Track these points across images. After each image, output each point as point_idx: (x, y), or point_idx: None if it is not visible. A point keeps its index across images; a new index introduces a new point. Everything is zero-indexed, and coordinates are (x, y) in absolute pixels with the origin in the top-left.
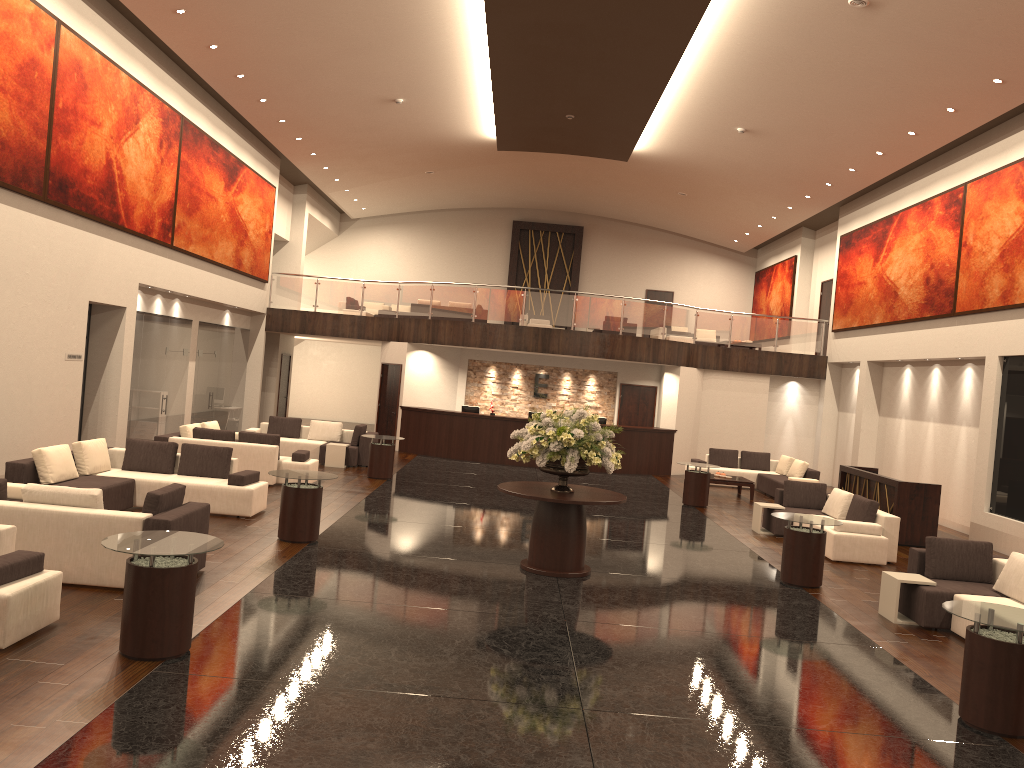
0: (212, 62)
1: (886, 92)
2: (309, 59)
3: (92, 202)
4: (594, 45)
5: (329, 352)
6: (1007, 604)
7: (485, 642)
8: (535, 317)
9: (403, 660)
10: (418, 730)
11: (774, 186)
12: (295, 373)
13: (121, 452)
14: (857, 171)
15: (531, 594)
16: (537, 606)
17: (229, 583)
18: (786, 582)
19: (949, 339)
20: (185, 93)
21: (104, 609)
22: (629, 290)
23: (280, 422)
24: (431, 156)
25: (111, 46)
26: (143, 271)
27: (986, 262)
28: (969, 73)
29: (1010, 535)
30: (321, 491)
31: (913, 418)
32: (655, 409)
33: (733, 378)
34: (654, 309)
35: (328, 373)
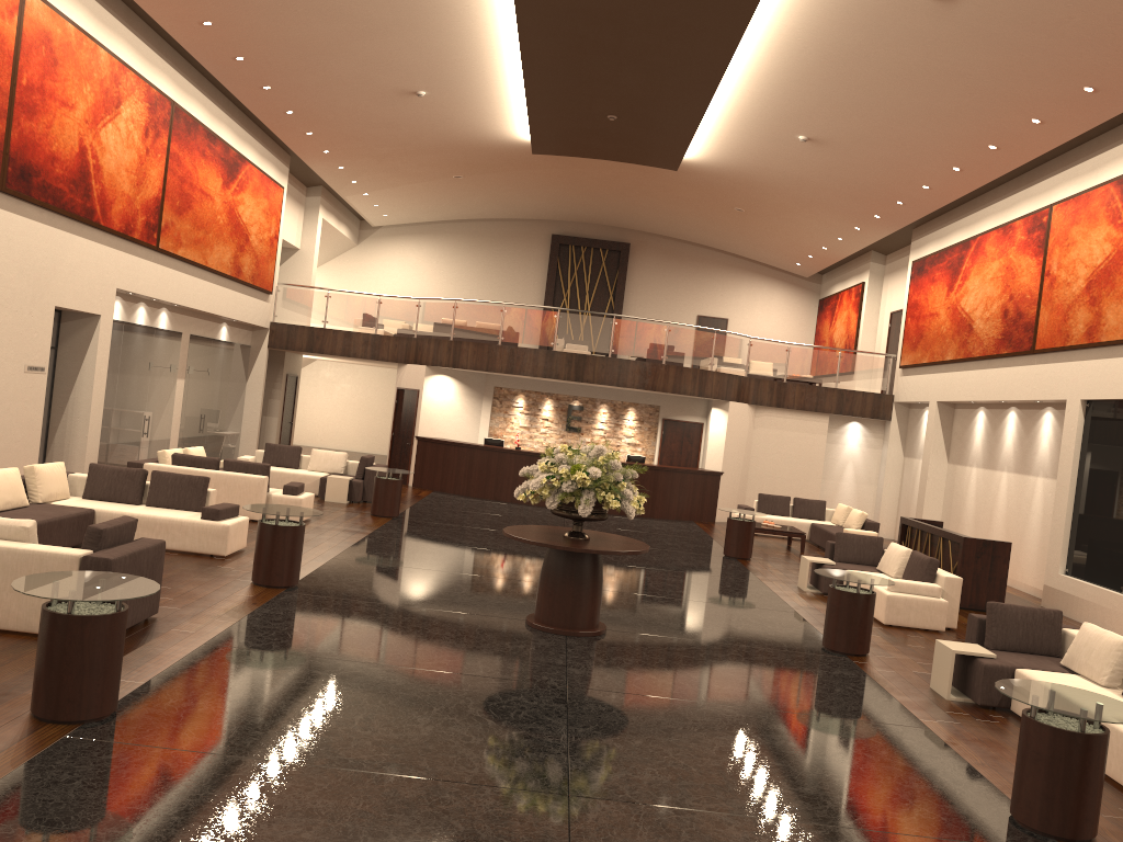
0: (207, 41)
1: (964, 99)
2: (317, 42)
3: (61, 194)
4: (637, 35)
5: (343, 374)
6: (1075, 682)
7: (468, 711)
8: (569, 341)
9: (367, 730)
10: (367, 817)
11: (840, 203)
12: (305, 396)
13: (83, 478)
14: (932, 189)
15: (533, 655)
16: (537, 669)
17: (182, 633)
18: (828, 648)
19: (1027, 379)
20: (177, 76)
21: (26, 660)
22: (679, 315)
23: (277, 450)
24: (459, 158)
25: (88, 18)
26: (122, 275)
27: (1071, 294)
28: (1057, 79)
29: (1087, 601)
30: (303, 529)
31: (985, 467)
32: (700, 448)
33: (788, 416)
34: (702, 336)
35: (341, 397)
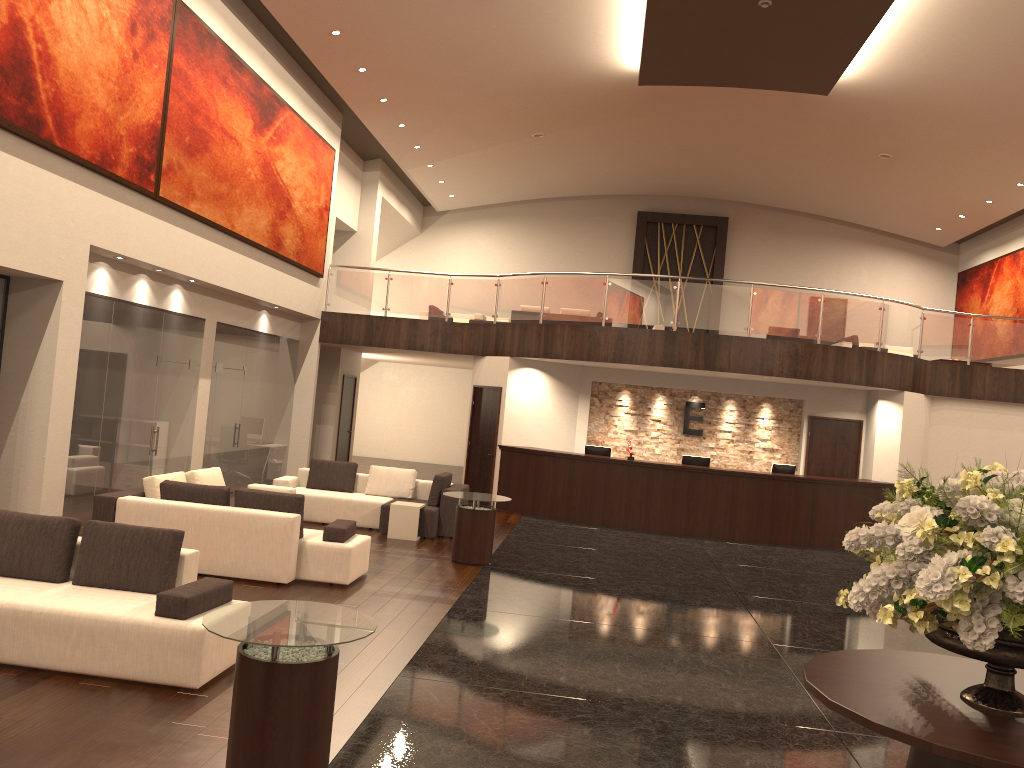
0: None
1: None
2: None
3: None
4: None
5: (408, 376)
6: None
7: None
8: (693, 319)
9: None
10: None
11: None
12: (366, 402)
13: None
14: None
15: None
16: None
17: None
18: None
19: None
20: None
21: None
22: None
23: (326, 468)
24: (542, 105)
25: None
26: (99, 227)
27: None
28: None
29: None
30: (333, 666)
31: None
32: (860, 453)
33: (976, 409)
34: (866, 308)
35: (406, 402)
